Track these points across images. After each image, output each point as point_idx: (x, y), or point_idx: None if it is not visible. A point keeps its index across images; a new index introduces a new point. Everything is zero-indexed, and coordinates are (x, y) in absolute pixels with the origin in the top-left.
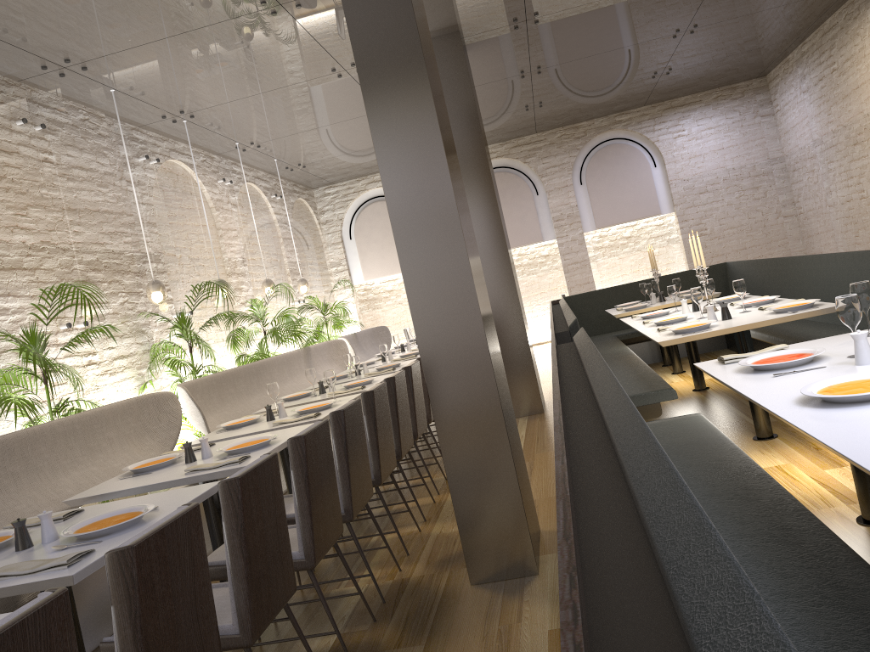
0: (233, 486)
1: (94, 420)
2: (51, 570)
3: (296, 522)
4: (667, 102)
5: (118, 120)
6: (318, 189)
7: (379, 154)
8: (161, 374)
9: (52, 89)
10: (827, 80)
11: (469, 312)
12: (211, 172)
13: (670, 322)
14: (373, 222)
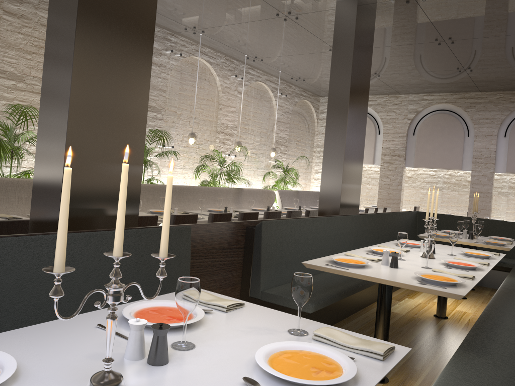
0: None
1: (10, 184)
2: None
3: None
4: None
5: None
6: (324, 97)
7: (45, 52)
8: None
9: None
10: None
11: (57, 183)
12: (226, 70)
13: (379, 253)
14: None
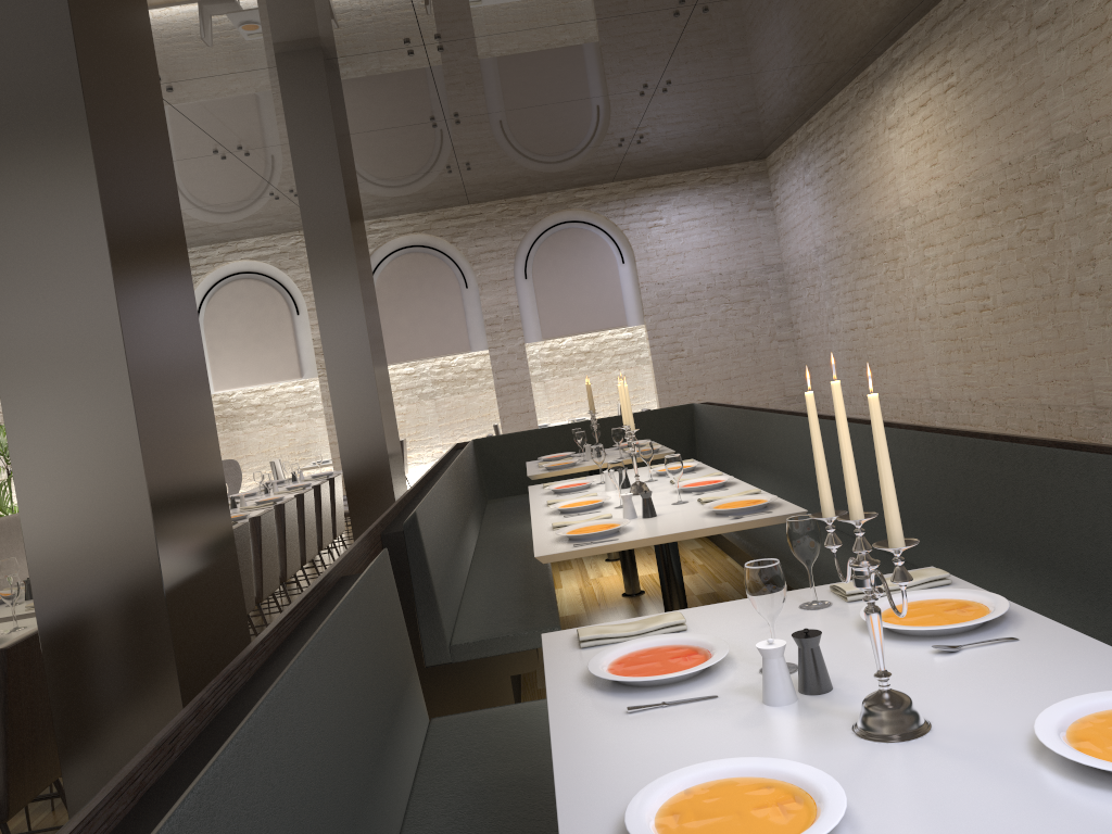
0: None
1: None
2: None
3: None
4: (642, 179)
5: None
6: None
7: None
8: None
9: None
10: (834, 172)
11: (135, 540)
12: None
13: (578, 509)
14: (233, 309)
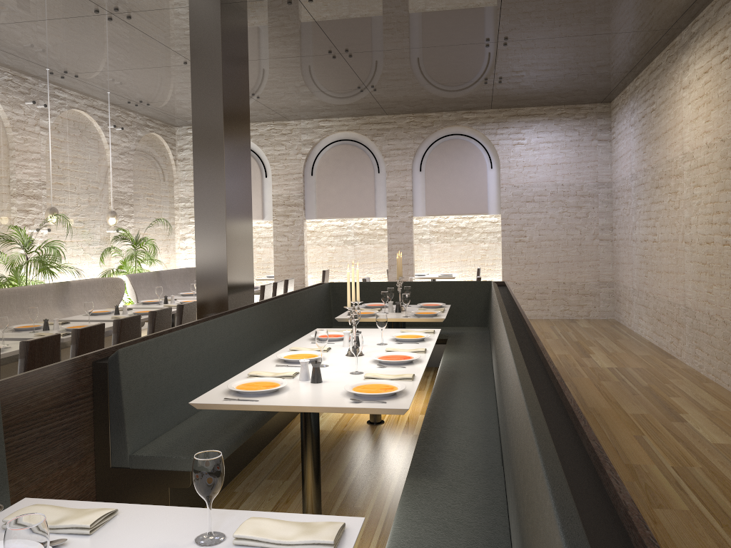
0: None
1: None
2: None
3: None
4: (513, 109)
5: None
6: (181, 128)
7: None
8: None
9: None
10: (647, 118)
11: None
12: (16, 93)
13: (293, 361)
14: None
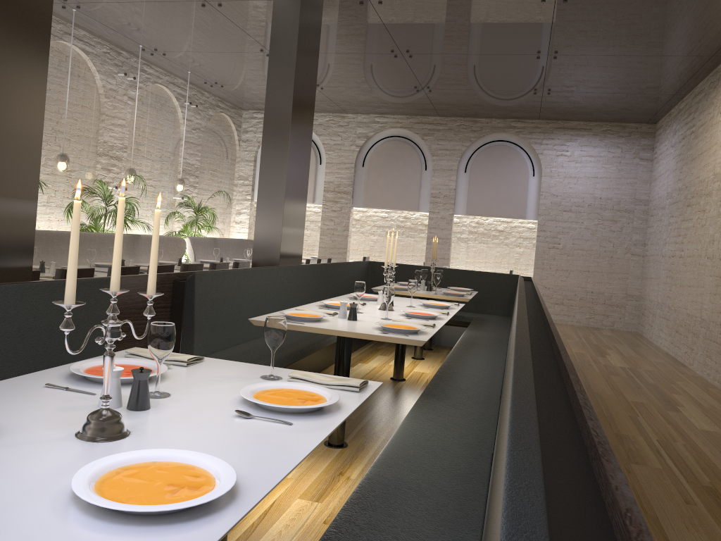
0: None
1: None
2: None
3: None
4: (560, 122)
5: None
6: (248, 111)
7: None
8: None
9: None
10: (686, 140)
11: None
12: (112, 64)
13: (333, 306)
14: None
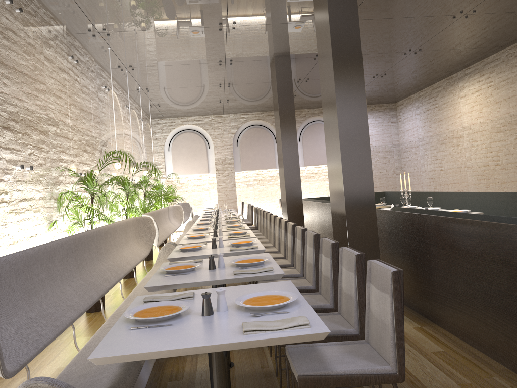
0: (336, 245)
1: (126, 225)
2: (266, 272)
3: (313, 272)
4: None
5: (110, 65)
6: (154, 119)
7: (338, 115)
8: (105, 210)
9: (80, 41)
10: (431, 111)
11: (369, 191)
12: (123, 101)
13: None
14: (183, 143)
